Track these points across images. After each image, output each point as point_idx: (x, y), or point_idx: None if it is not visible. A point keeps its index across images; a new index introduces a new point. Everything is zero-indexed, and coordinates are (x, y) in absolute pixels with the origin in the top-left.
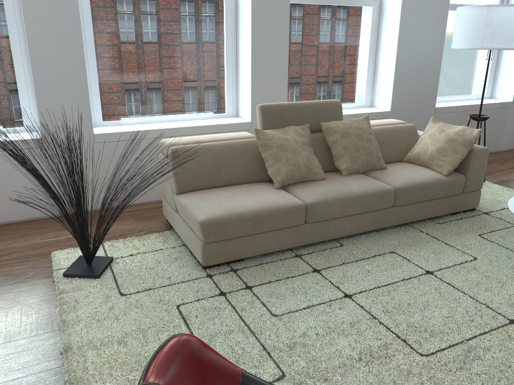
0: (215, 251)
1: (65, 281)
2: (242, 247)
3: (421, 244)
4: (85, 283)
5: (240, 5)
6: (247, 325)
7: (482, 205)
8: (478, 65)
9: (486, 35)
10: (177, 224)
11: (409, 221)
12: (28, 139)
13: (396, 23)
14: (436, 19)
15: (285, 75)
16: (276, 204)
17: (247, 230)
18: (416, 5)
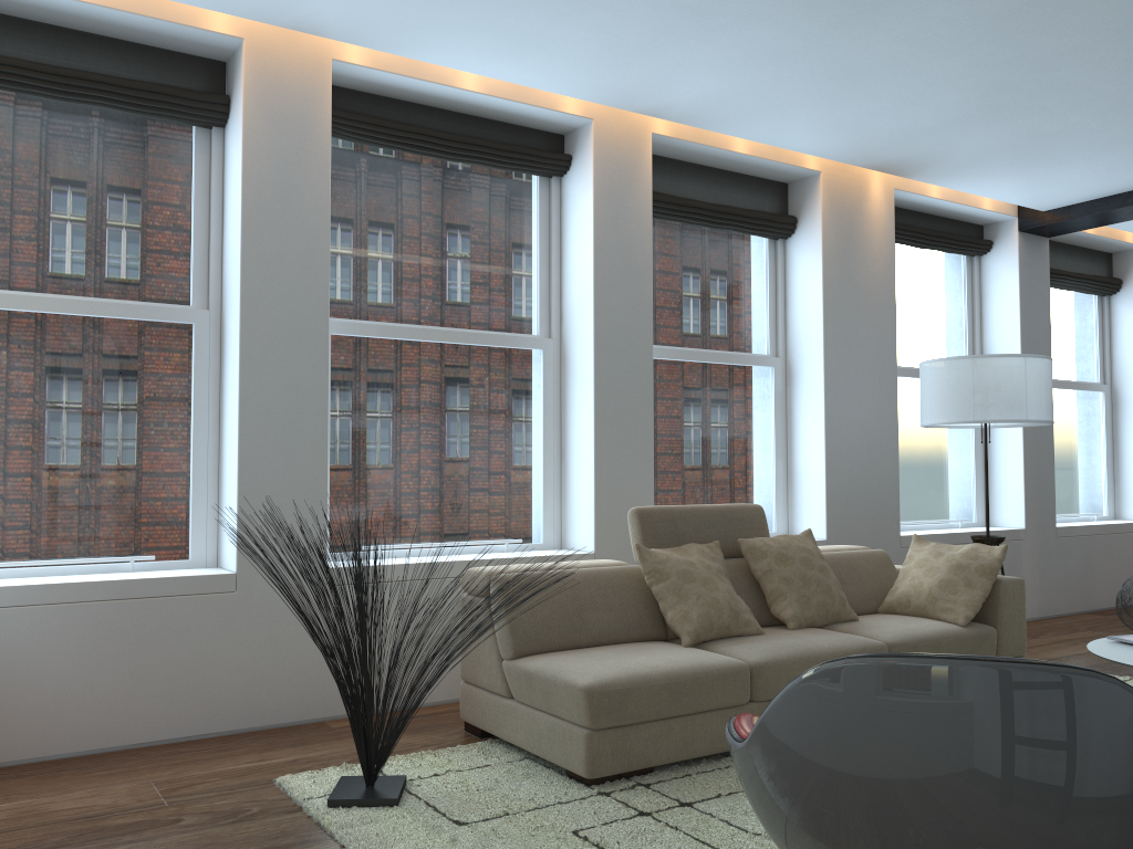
0: (609, 748)
1: (336, 813)
2: (651, 742)
3: None
4: (377, 813)
5: (569, 358)
6: (716, 847)
7: None
8: (954, 468)
9: (978, 400)
10: (511, 719)
11: None
12: (213, 575)
13: (819, 391)
14: (880, 387)
15: (650, 472)
16: (701, 663)
17: (660, 707)
18: (846, 364)
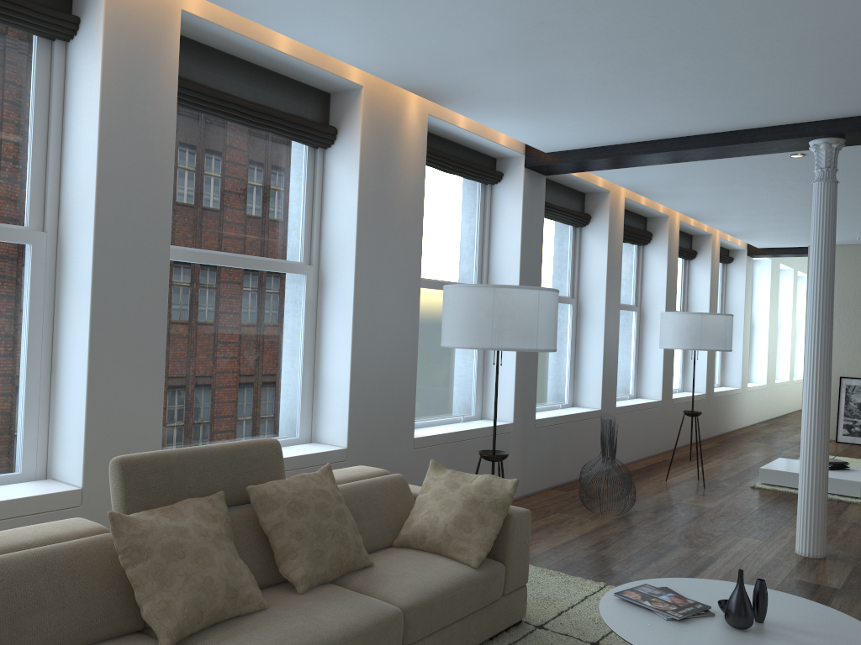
0: None
1: None
2: None
3: None
4: None
5: (66, 257)
6: None
7: (528, 611)
8: (460, 369)
9: (496, 328)
10: None
11: None
12: None
13: (348, 302)
14: (405, 300)
15: (160, 391)
16: None
17: None
18: (376, 277)
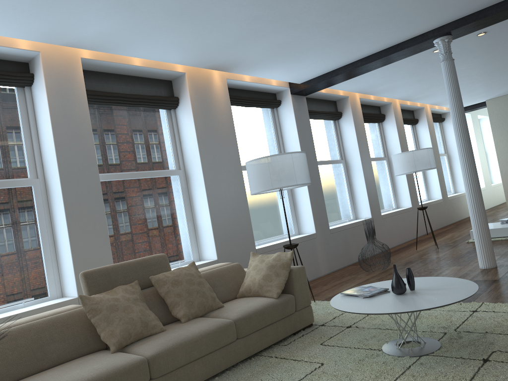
0: None
1: None
2: None
3: (273, 368)
4: None
5: (50, 188)
6: None
7: (318, 320)
8: (280, 210)
9: (273, 178)
10: None
11: (258, 351)
12: None
13: (202, 184)
14: (234, 177)
15: (108, 244)
16: (114, 366)
17: None
18: (214, 168)
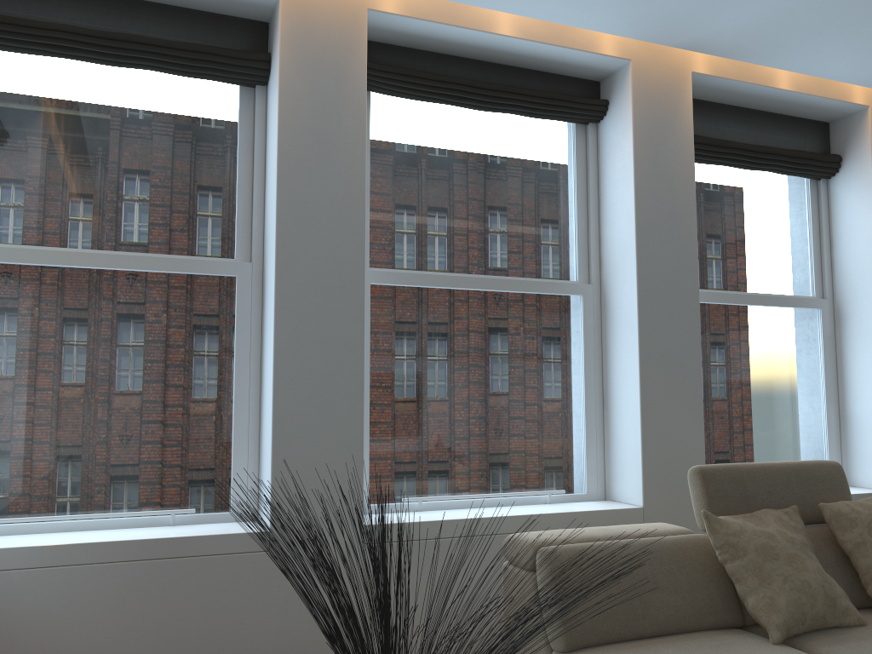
0: None
1: None
2: None
3: None
4: None
5: (609, 303)
6: None
7: None
8: None
9: None
10: None
11: None
12: (246, 533)
13: None
14: None
15: (700, 421)
16: None
17: None
18: None
